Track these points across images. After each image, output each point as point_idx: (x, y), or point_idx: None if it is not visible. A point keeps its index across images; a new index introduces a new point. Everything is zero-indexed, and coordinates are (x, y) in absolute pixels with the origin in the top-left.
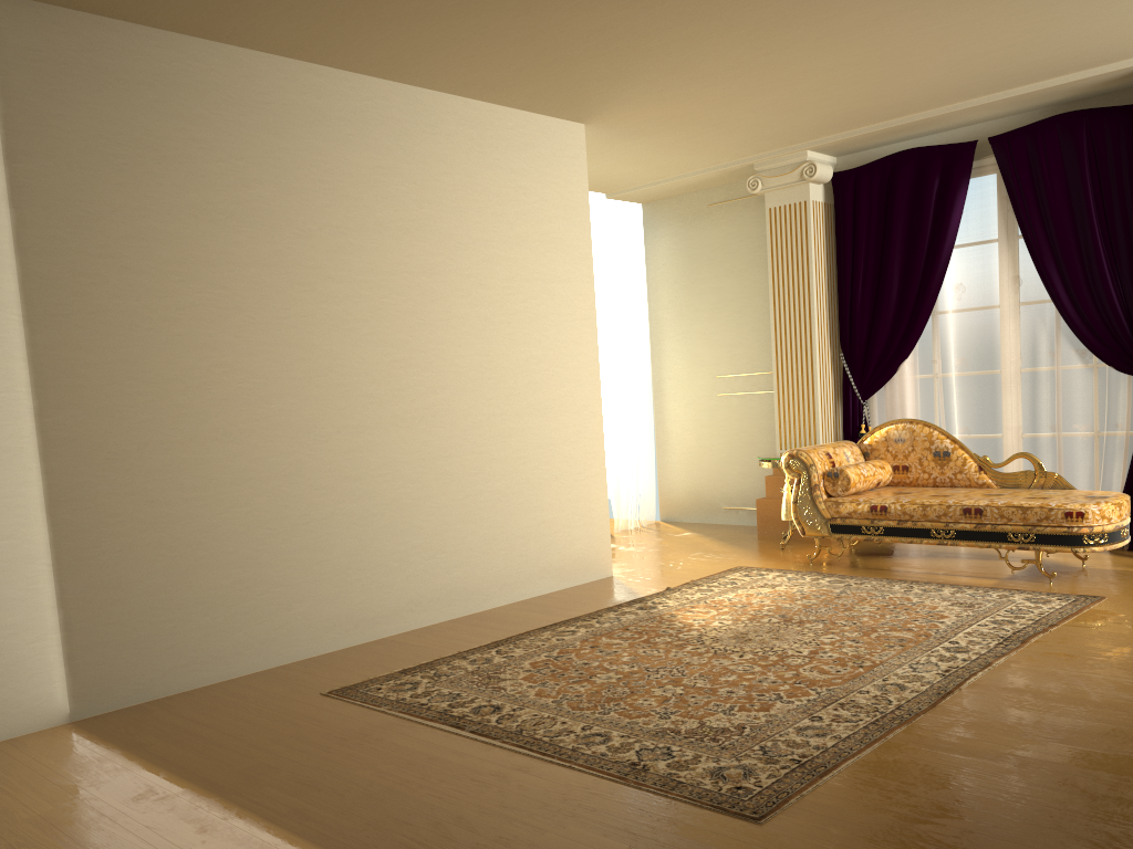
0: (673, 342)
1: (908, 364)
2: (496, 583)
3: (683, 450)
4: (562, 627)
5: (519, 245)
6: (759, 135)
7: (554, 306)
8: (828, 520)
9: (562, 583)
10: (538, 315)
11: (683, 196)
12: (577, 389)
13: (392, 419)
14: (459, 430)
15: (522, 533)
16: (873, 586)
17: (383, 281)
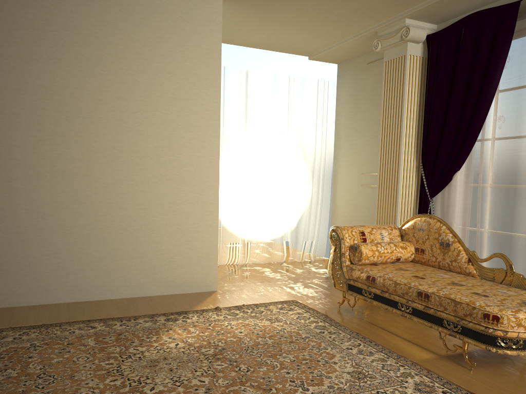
0: (344, 150)
1: (461, 174)
2: (113, 284)
3: (342, 218)
4: (98, 322)
5: (155, 75)
6: (359, 6)
7: (183, 116)
8: (347, 280)
9: (171, 290)
10: (167, 120)
11: (356, 58)
12: (197, 170)
13: (35, 176)
14: (91, 187)
15: (140, 256)
16: (335, 338)
17: (35, 90)
